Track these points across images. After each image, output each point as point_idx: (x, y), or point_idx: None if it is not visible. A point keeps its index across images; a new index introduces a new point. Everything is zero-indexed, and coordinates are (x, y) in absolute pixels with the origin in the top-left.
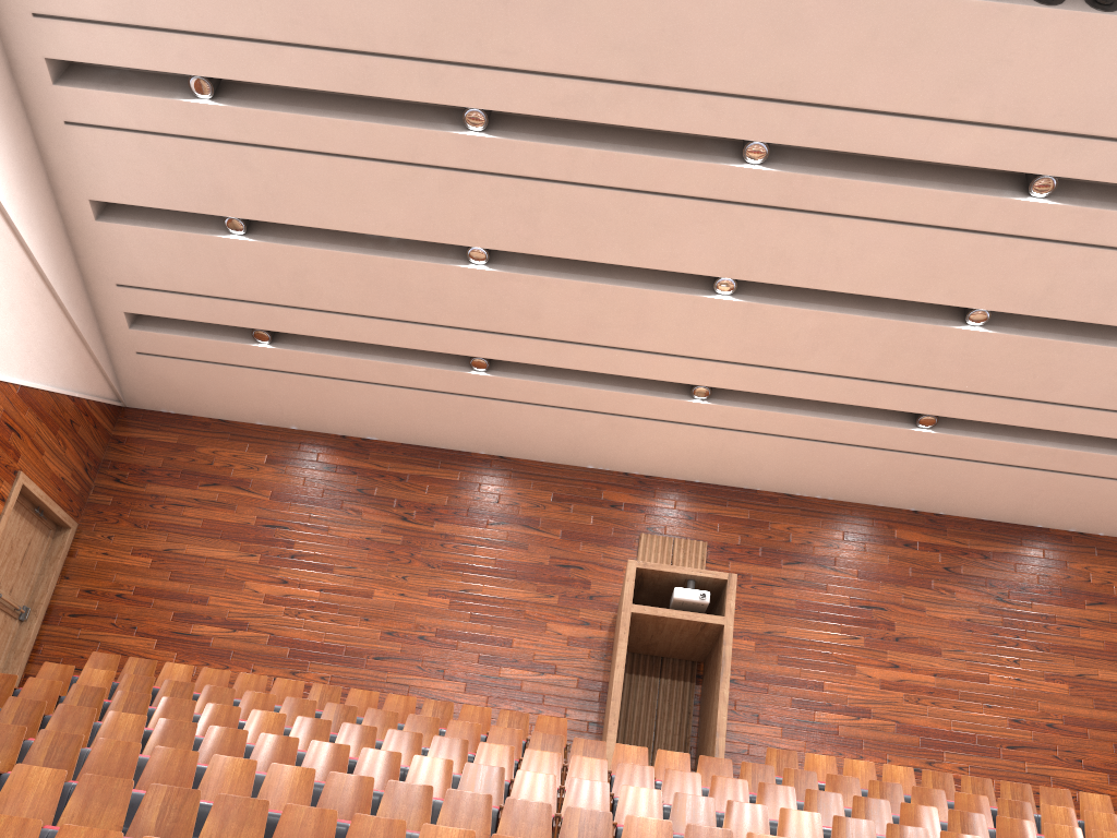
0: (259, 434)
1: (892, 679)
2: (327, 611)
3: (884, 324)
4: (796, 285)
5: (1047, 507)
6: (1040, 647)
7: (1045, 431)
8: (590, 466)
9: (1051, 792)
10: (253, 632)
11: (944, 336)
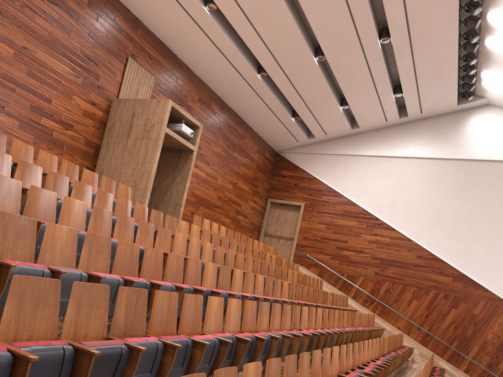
0: None
1: (195, 172)
2: None
3: (301, 40)
4: (301, 5)
5: (253, 117)
6: (231, 170)
7: (279, 95)
8: None
9: (249, 239)
10: None
11: (307, 57)
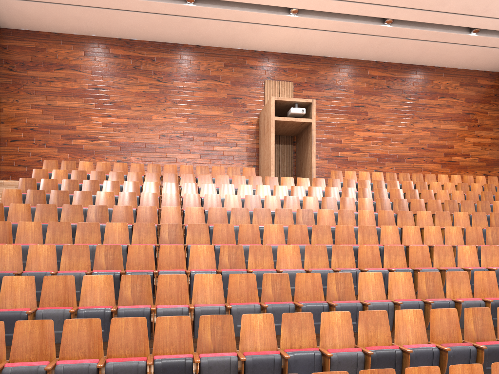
0: (76, 40)
1: (367, 136)
2: (133, 128)
3: None
4: None
5: (428, 57)
6: (421, 117)
7: (434, 23)
8: (239, 48)
9: (428, 176)
10: (101, 141)
11: None
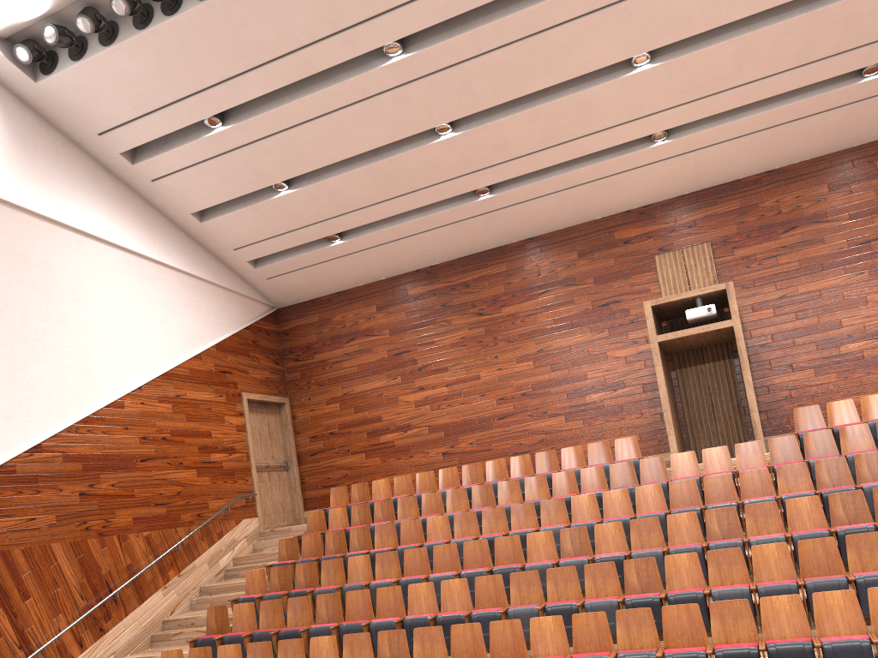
0: (364, 293)
1: None
2: (456, 398)
3: (794, 22)
4: (700, 31)
5: None
6: None
7: None
8: (598, 217)
9: None
10: (417, 428)
11: (857, 4)
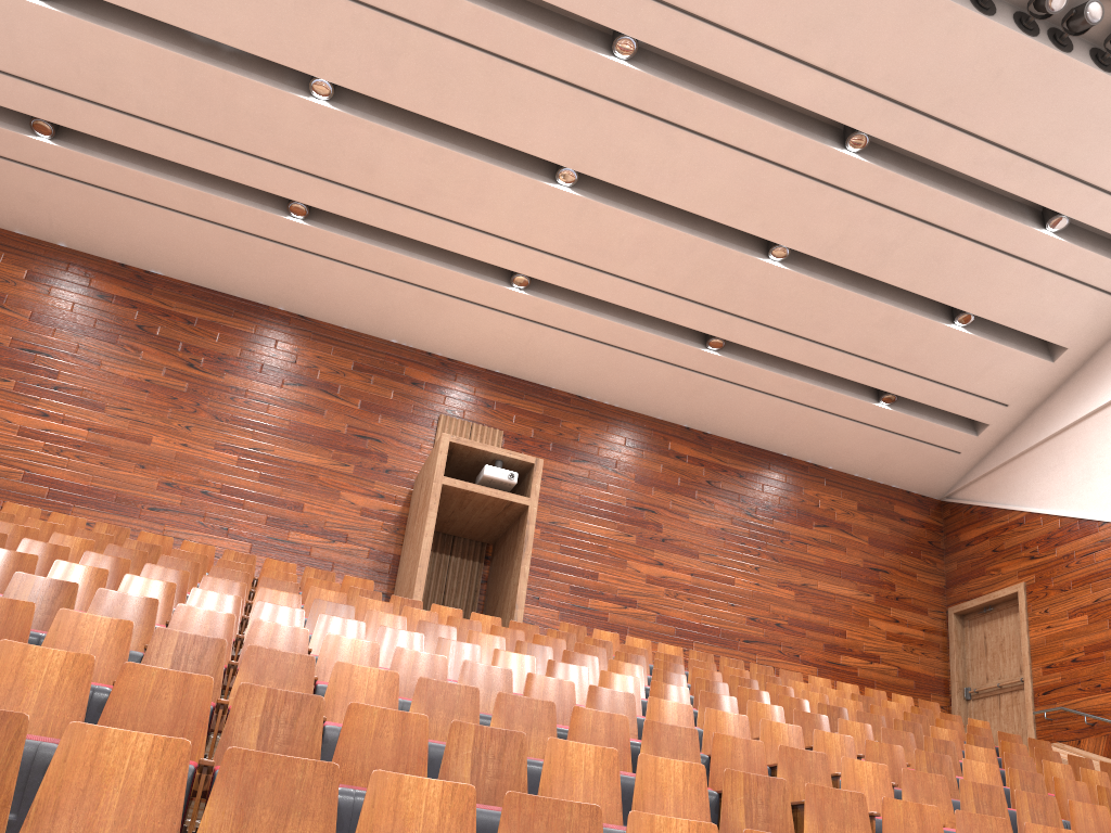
0: (17, 245)
1: (657, 575)
2: (96, 453)
3: (700, 244)
4: (633, 190)
5: (795, 438)
6: (776, 558)
7: (806, 369)
8: (394, 340)
9: (787, 674)
10: (4, 466)
11: (748, 265)
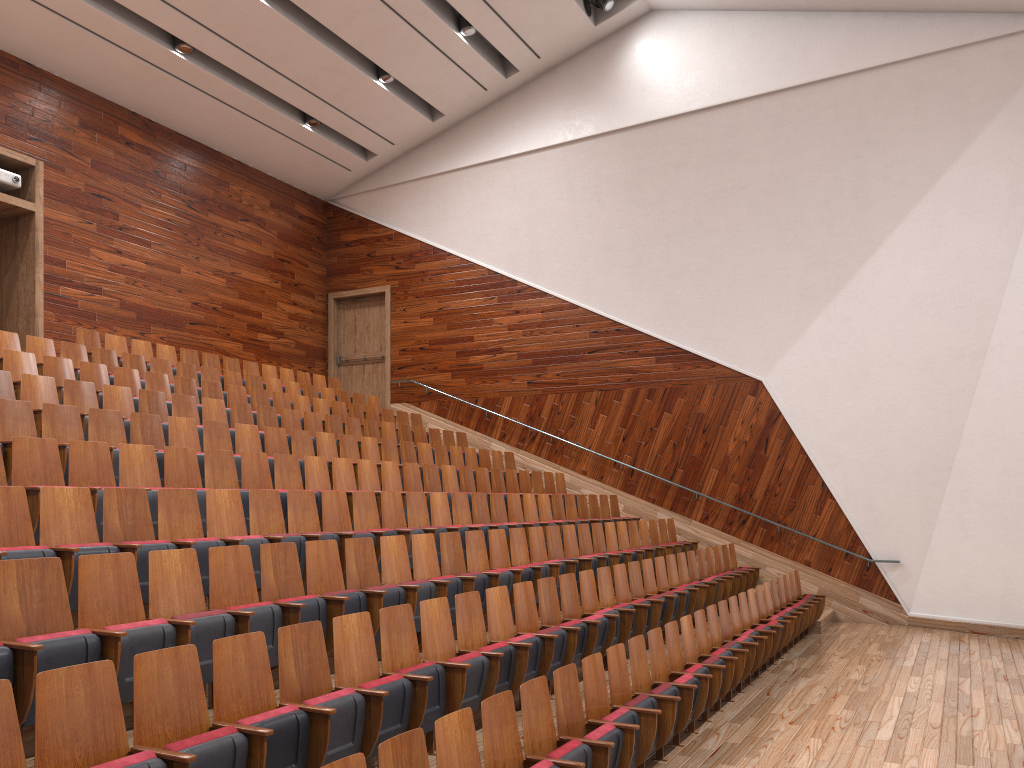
0: None
1: (118, 263)
2: None
3: None
4: None
5: (229, 139)
6: (212, 249)
7: (253, 84)
8: None
9: (248, 365)
10: None
11: None
